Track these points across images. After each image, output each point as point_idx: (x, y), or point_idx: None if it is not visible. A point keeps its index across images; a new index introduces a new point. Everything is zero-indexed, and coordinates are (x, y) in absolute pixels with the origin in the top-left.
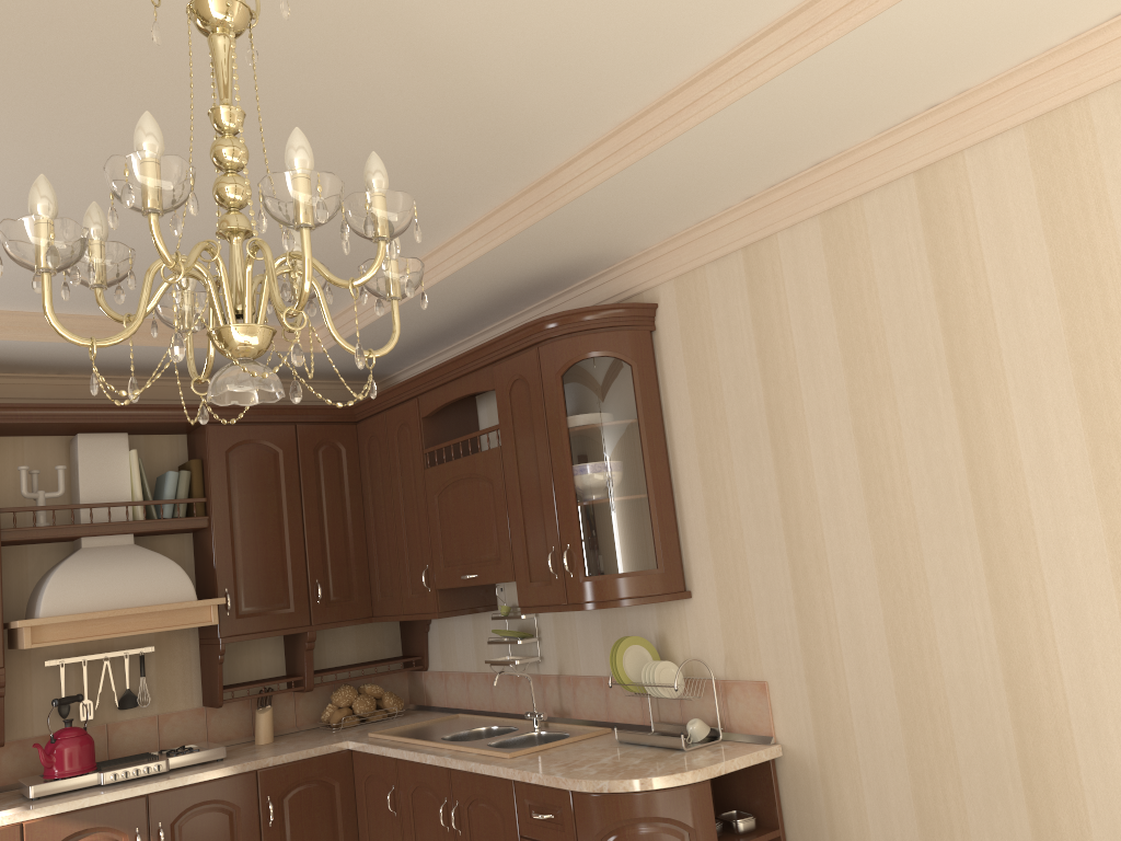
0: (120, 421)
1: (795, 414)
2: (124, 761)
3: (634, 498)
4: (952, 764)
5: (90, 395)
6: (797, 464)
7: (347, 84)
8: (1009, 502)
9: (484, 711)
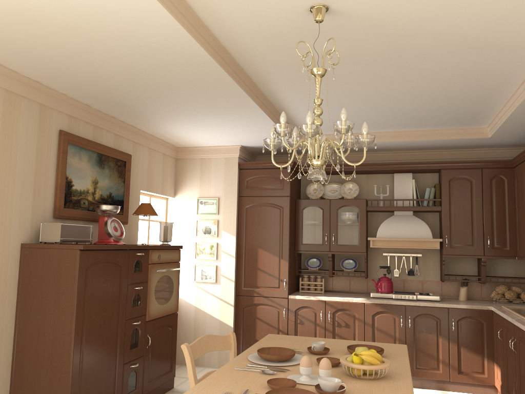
0: (407, 168)
1: None
2: (403, 293)
3: None
4: None
5: (401, 158)
6: None
7: (418, 52)
8: None
9: None
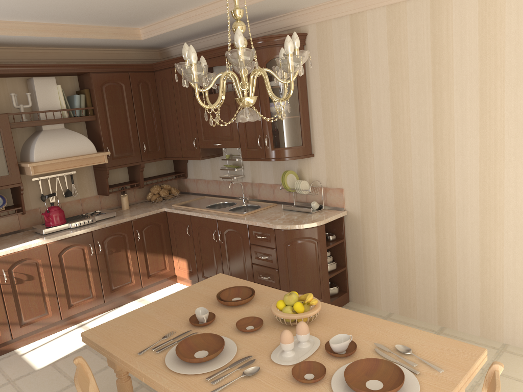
0: (54, 72)
1: (366, 89)
2: (75, 218)
3: (294, 117)
4: (411, 218)
5: (32, 57)
6: (364, 109)
7: None
8: (447, 131)
9: (216, 195)
